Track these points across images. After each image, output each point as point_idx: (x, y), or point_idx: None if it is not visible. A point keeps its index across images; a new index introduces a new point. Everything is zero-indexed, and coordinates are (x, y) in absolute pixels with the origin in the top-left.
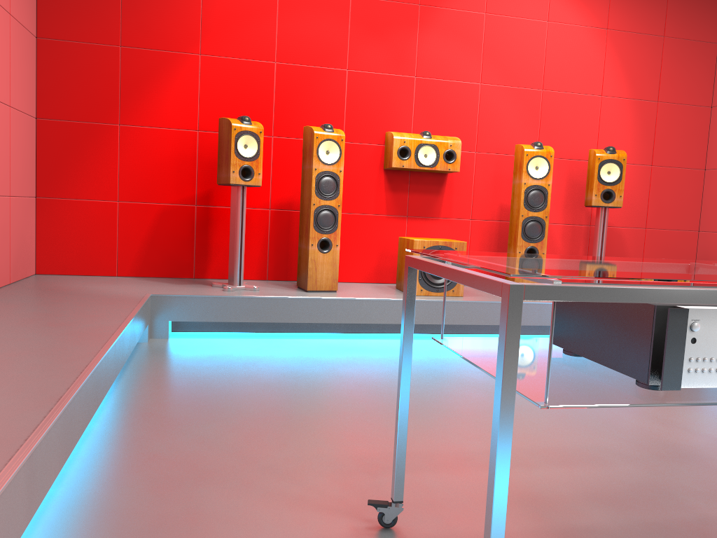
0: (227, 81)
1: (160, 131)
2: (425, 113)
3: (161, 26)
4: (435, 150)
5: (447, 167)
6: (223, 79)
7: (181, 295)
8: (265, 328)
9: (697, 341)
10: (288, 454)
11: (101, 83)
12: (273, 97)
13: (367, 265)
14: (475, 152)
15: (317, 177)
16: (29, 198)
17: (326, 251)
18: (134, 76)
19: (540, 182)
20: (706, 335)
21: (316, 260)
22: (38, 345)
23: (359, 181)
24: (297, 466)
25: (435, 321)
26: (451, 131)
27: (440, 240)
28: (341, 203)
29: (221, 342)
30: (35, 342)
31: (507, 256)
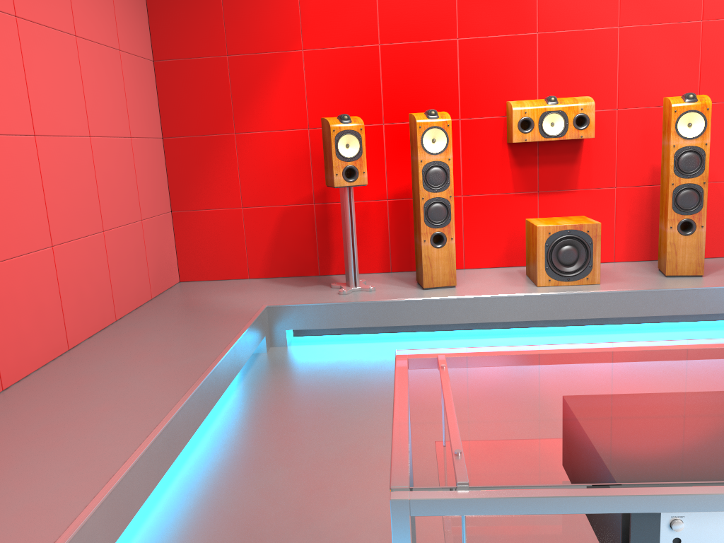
0: (332, 73)
1: (273, 134)
2: (552, 73)
3: (262, 28)
4: (563, 117)
5: (578, 134)
6: (328, 72)
7: (294, 304)
8: (383, 329)
9: (683, 541)
10: (344, 516)
11: (214, 95)
12: (380, 82)
13: (496, 248)
14: (616, 109)
15: (424, 169)
16: (163, 215)
17: (440, 245)
18: (243, 83)
19: (694, 142)
20: (696, 535)
21: (430, 256)
22: (131, 394)
23: (480, 160)
24: (346, 534)
25: (564, 316)
26: (585, 89)
27: (569, 223)
28: (452, 193)
29: (335, 349)
30: (131, 389)
31: (496, 371)
